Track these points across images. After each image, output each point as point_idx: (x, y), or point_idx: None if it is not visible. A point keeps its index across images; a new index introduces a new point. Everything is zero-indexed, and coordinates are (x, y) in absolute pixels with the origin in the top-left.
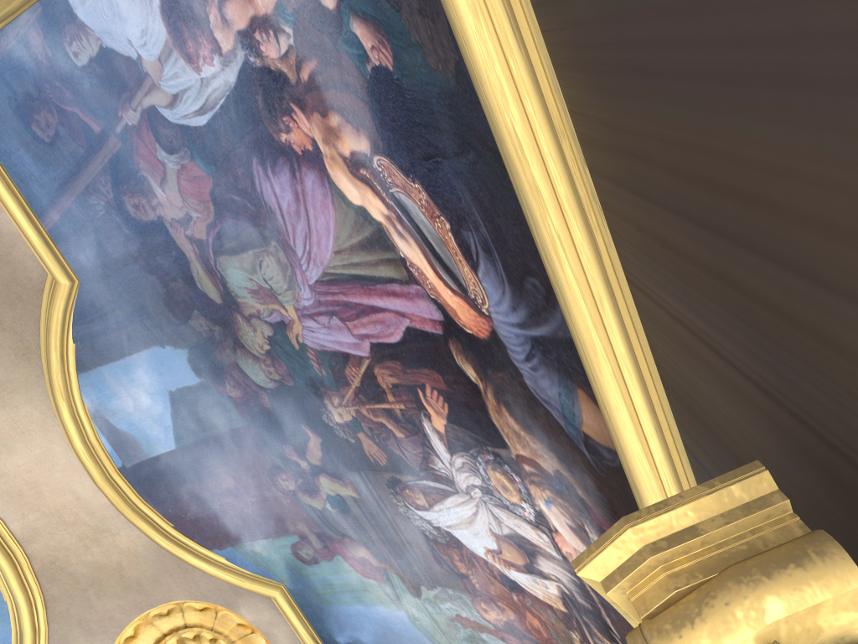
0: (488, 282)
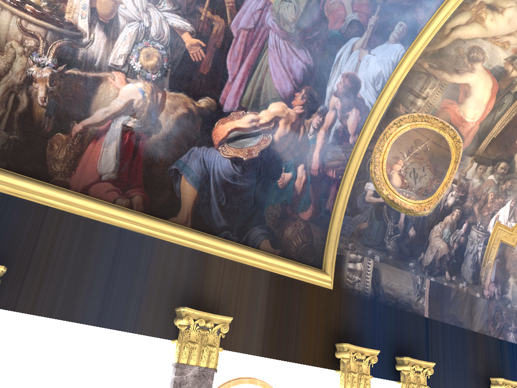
0: (226, 164)
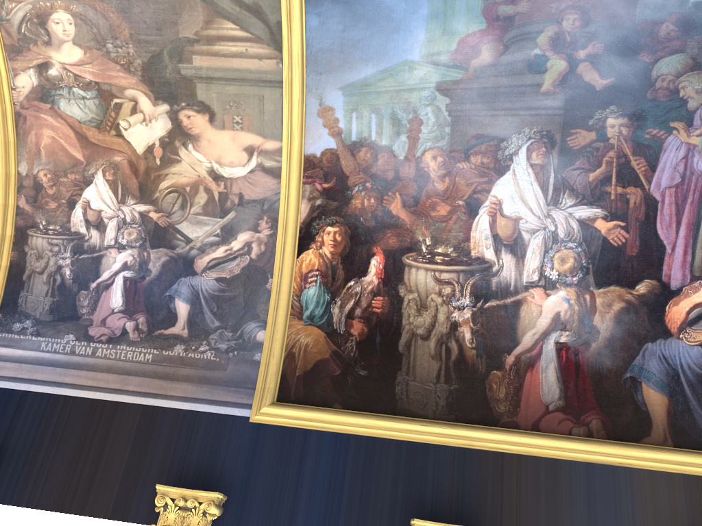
0: (697, 353)
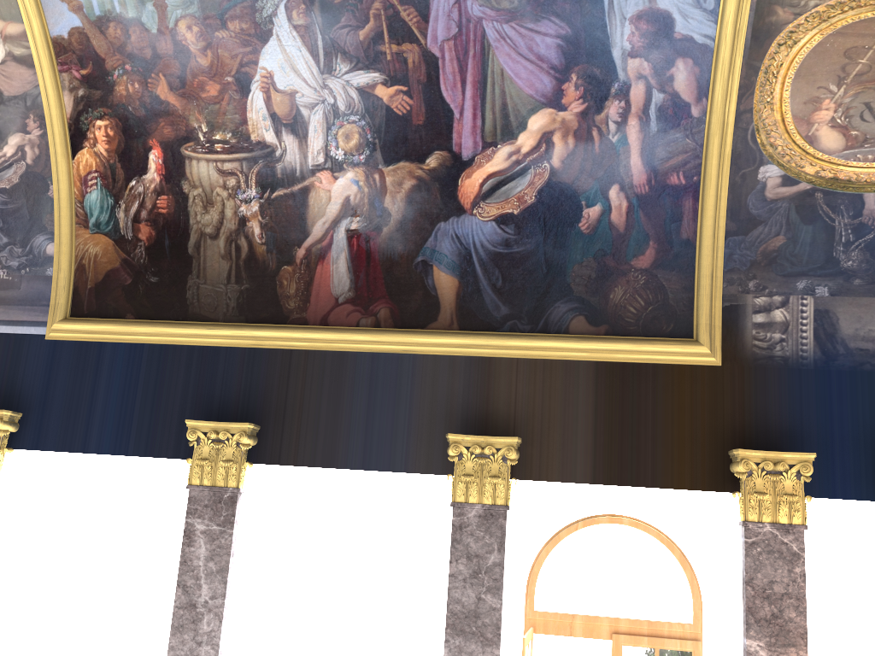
0: (491, 229)
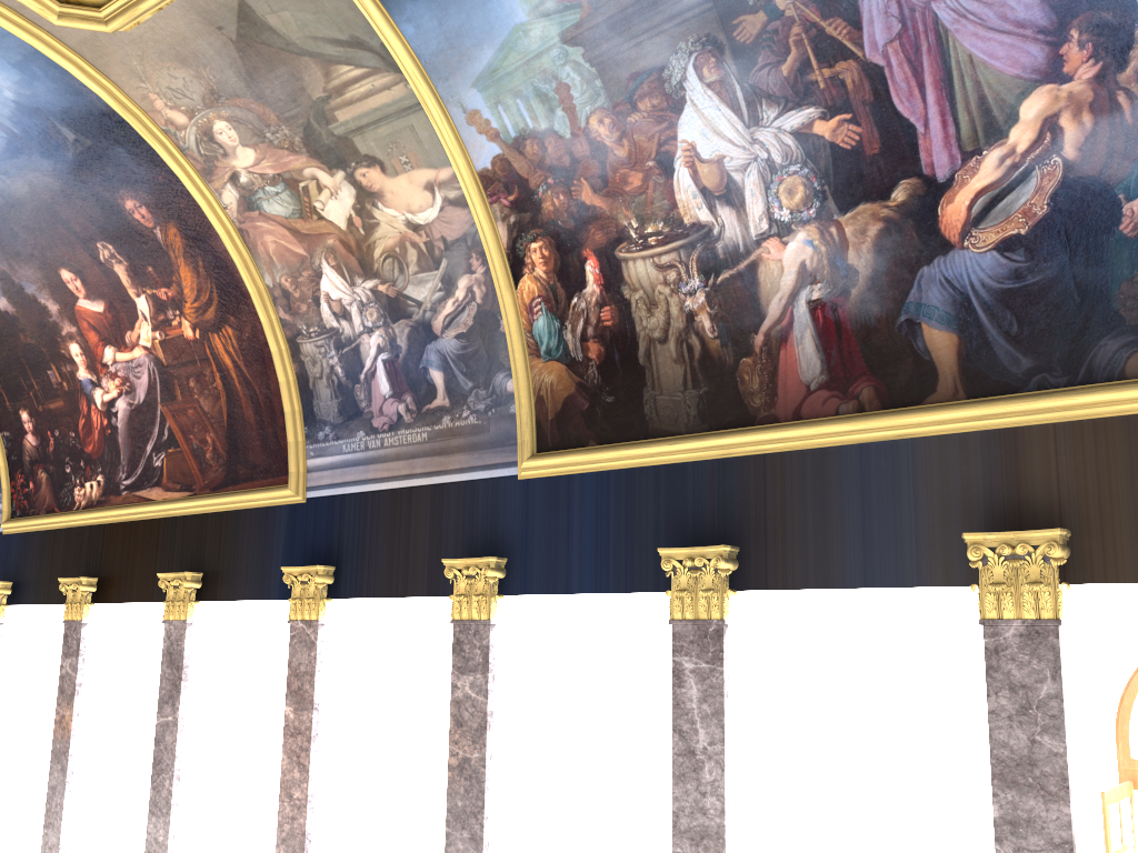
0: (991, 261)
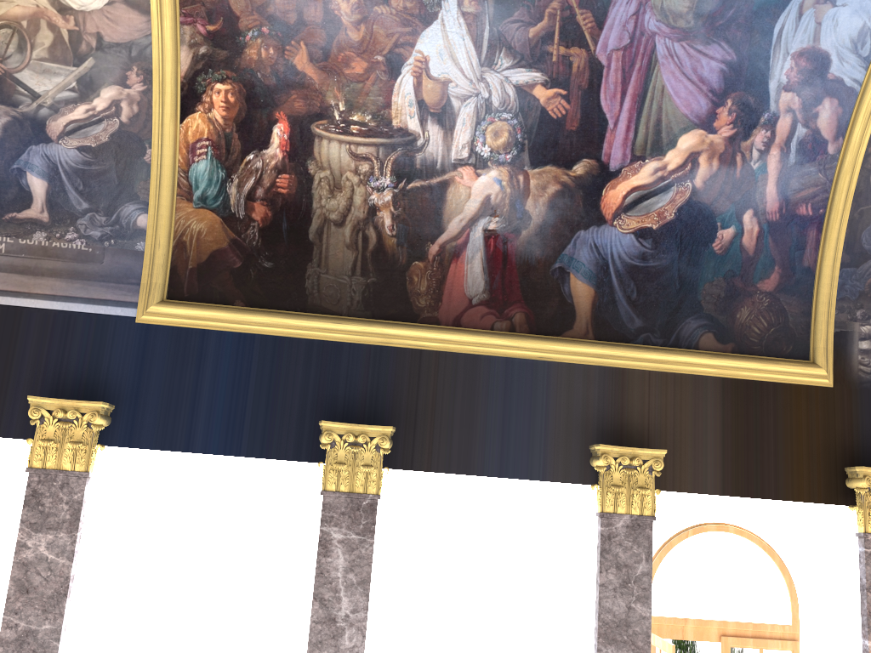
0: (629, 241)
